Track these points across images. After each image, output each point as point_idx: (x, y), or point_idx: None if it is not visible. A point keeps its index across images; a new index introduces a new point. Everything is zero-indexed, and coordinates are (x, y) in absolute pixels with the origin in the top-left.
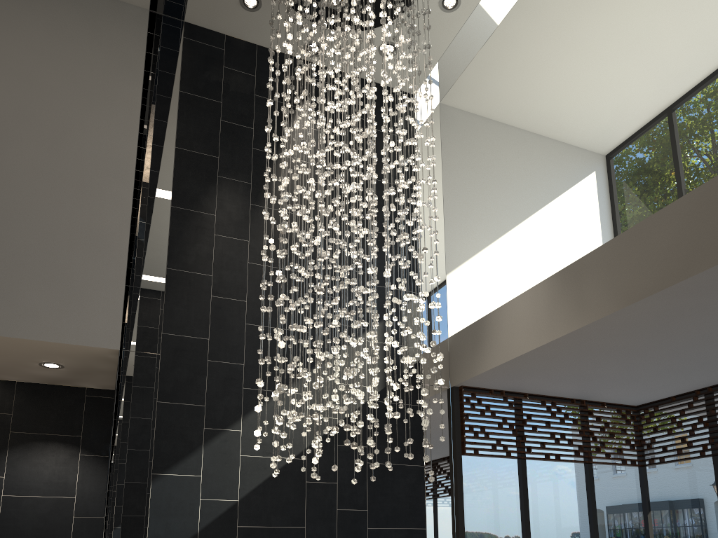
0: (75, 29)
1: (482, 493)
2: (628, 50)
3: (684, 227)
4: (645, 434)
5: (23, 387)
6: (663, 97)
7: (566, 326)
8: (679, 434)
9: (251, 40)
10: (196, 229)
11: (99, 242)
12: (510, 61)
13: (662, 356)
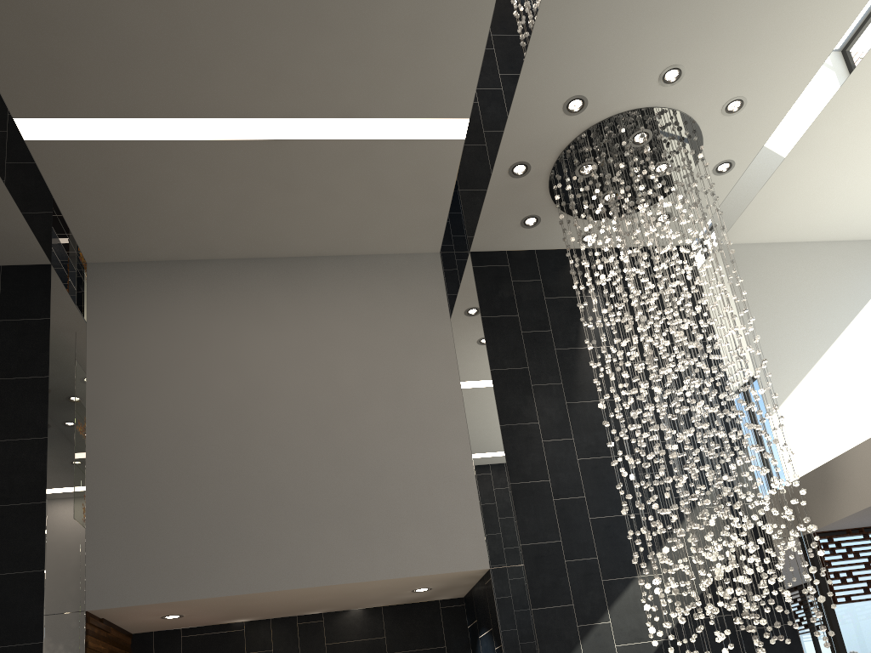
0: (387, 292)
1: (865, 641)
2: None
3: None
4: None
5: (388, 610)
6: None
7: None
8: None
9: (529, 248)
10: (525, 440)
11: (451, 474)
12: (791, 192)
13: None
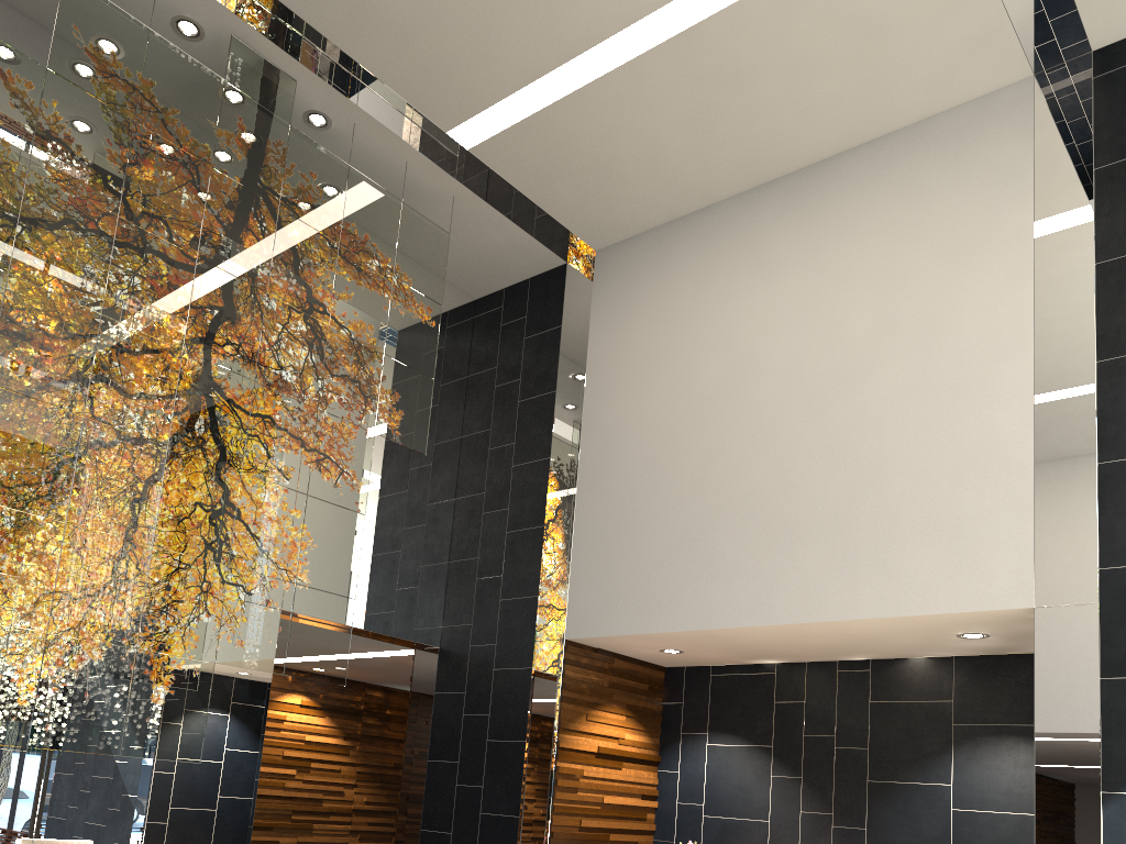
0: (934, 176)
1: None
2: None
3: None
4: None
5: (962, 663)
6: None
7: None
8: None
9: None
10: None
11: (992, 457)
12: None
13: None
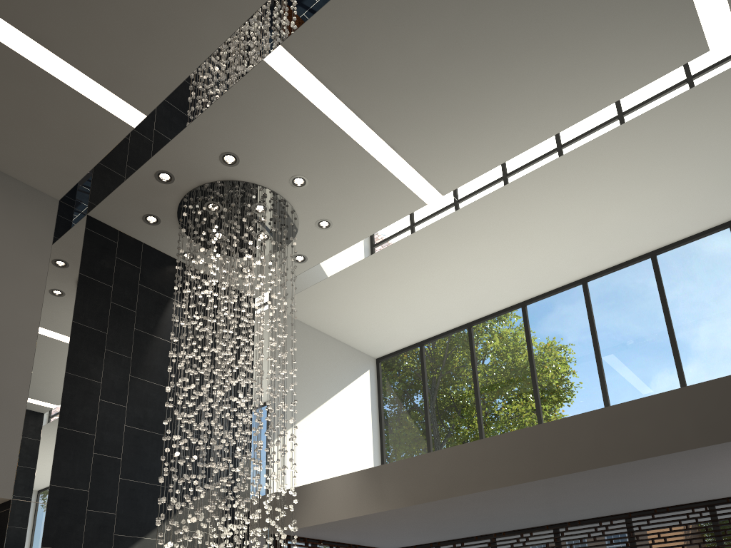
0: None
1: None
2: (403, 308)
3: (448, 466)
4: None
5: None
6: (418, 336)
7: (370, 508)
8: None
9: (139, 239)
10: (85, 393)
11: (1, 399)
12: (329, 296)
13: (419, 526)
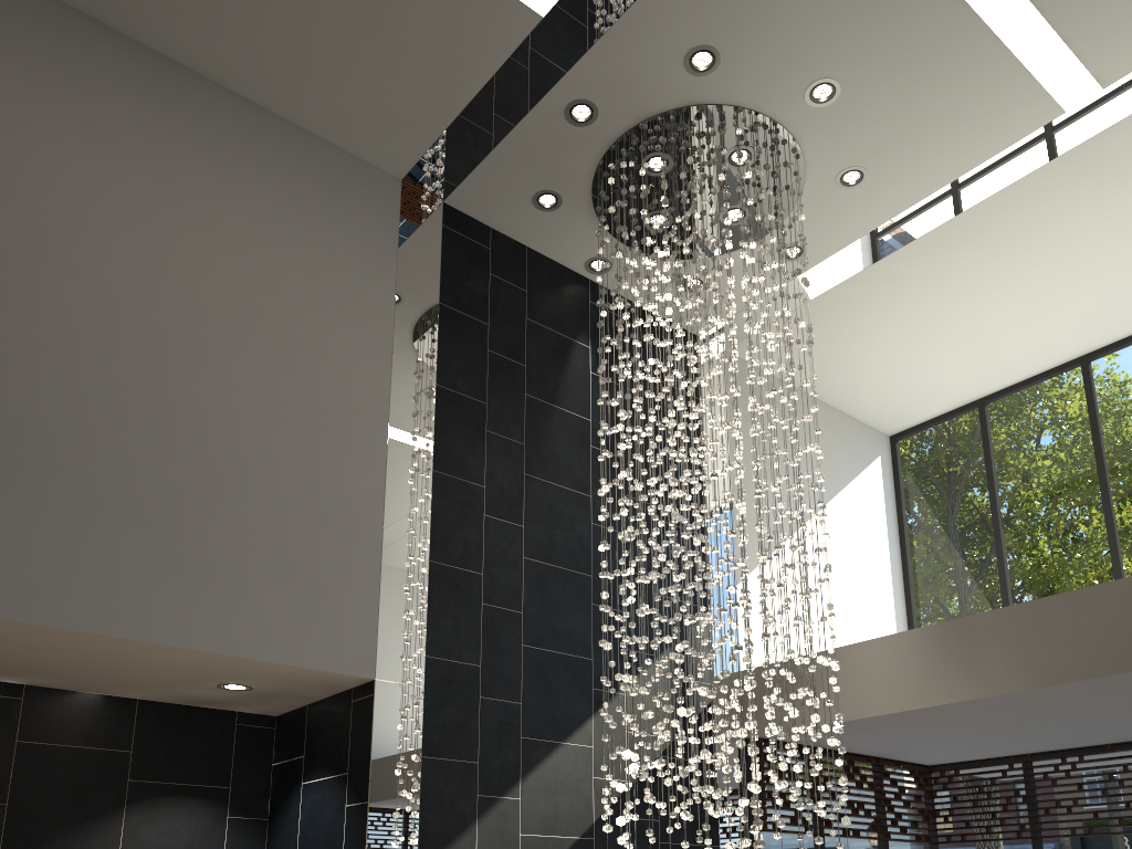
0: (311, 197)
1: None
2: (964, 336)
3: (1125, 613)
4: (941, 803)
5: (148, 709)
6: (979, 388)
7: (949, 693)
8: (987, 807)
9: (522, 240)
10: (463, 505)
11: (348, 517)
12: (830, 322)
13: (1019, 726)
